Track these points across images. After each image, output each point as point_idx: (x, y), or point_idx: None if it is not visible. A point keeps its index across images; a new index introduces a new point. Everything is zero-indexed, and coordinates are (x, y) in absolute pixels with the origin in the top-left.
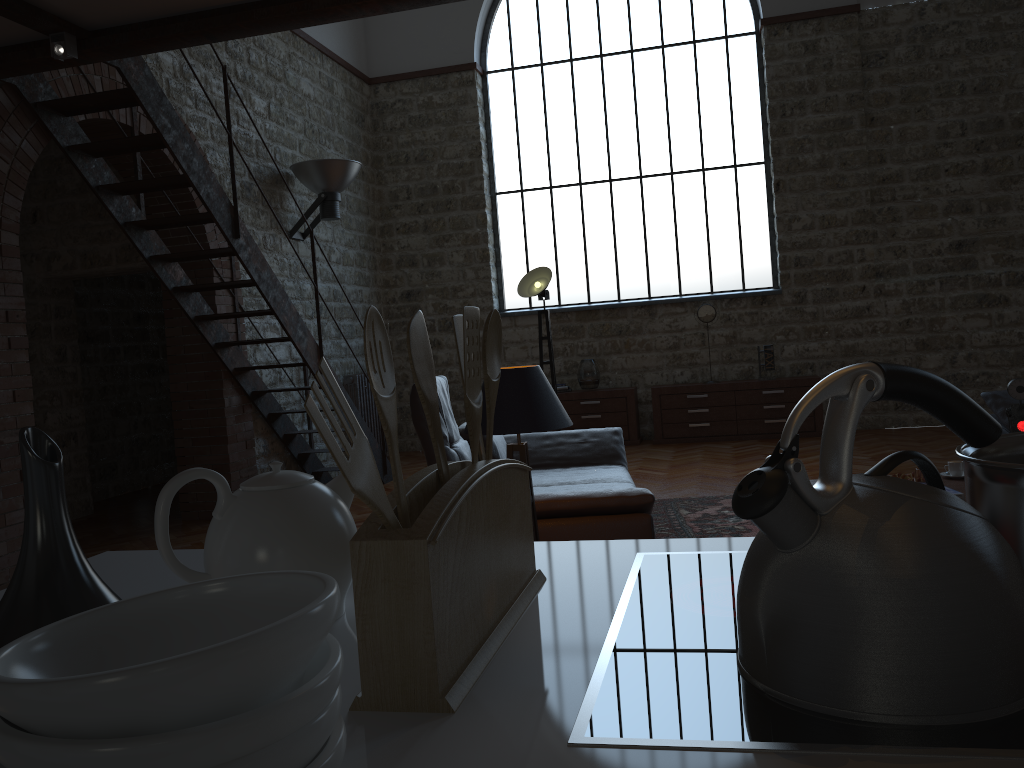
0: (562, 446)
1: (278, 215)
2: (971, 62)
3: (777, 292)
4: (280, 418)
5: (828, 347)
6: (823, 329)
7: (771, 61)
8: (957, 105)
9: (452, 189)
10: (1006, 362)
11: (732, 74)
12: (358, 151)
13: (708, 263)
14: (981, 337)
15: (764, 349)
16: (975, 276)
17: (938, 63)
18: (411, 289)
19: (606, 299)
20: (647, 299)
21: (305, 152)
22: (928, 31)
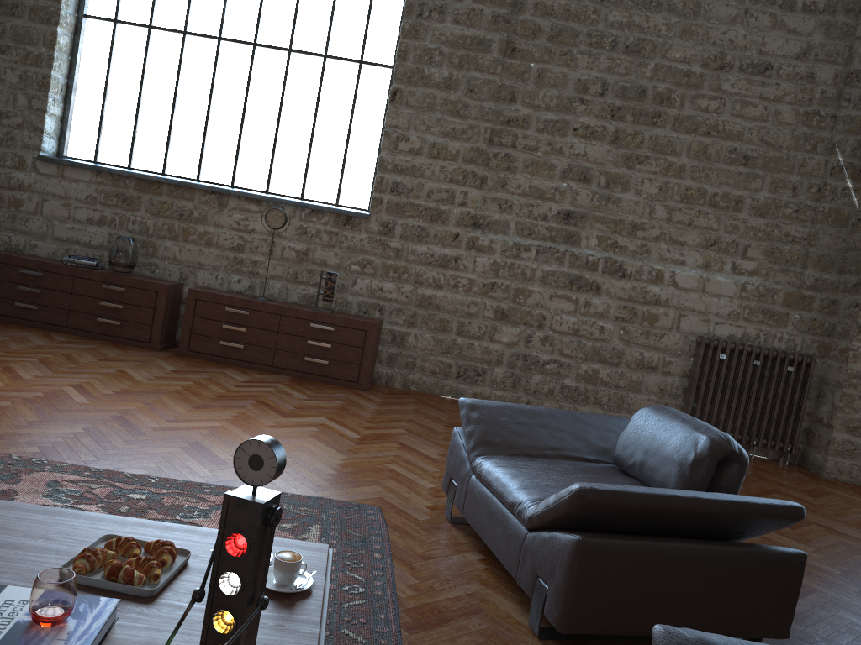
0: None
1: None
2: (631, 16)
3: (364, 216)
4: None
5: (404, 292)
6: (403, 270)
7: None
8: (604, 60)
9: None
10: (581, 355)
11: None
12: None
13: (306, 164)
14: (563, 321)
15: (327, 276)
16: (574, 254)
17: (597, 7)
18: None
19: (184, 175)
20: (226, 187)
21: None
22: None
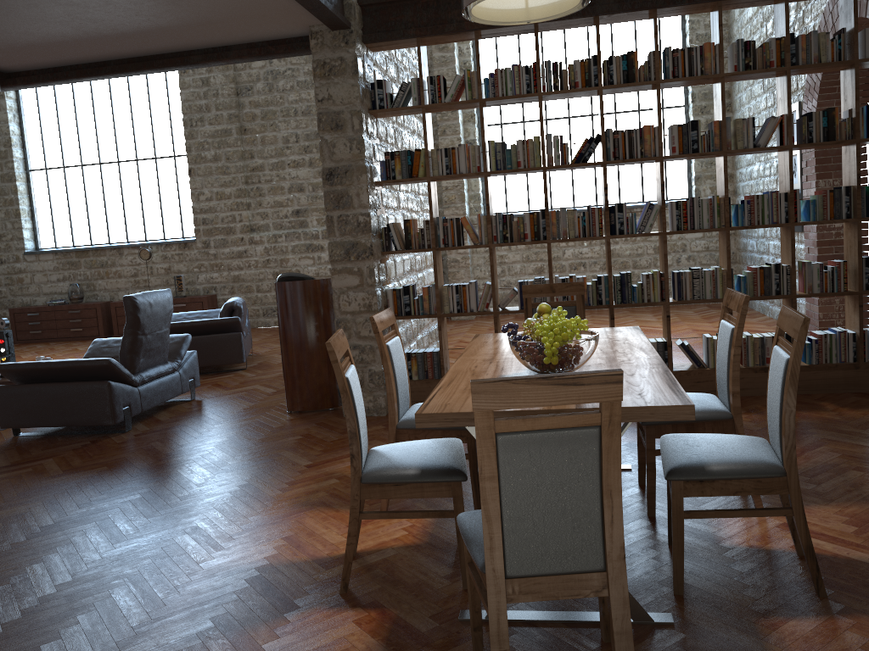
0: None
1: None
2: (300, 95)
3: (192, 241)
4: None
5: (224, 276)
6: (220, 265)
7: (183, 90)
8: (293, 122)
9: None
10: None
11: (170, 95)
12: None
13: (162, 220)
14: (309, 271)
15: (176, 278)
16: (304, 232)
17: (281, 95)
18: None
19: (102, 242)
20: (123, 243)
21: None
22: (275, 74)
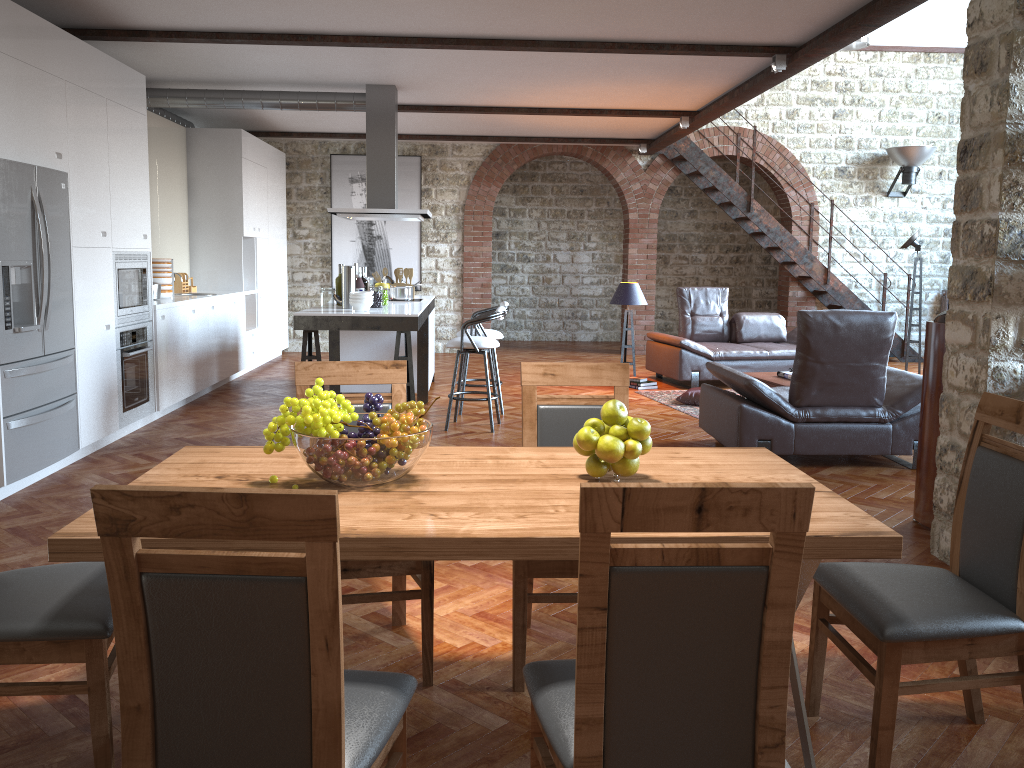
0: None
1: (875, 183)
2: None
3: None
4: (842, 308)
5: None
6: None
7: None
8: None
9: None
10: None
11: None
12: None
13: None
14: None
15: None
16: None
17: None
18: None
19: None
20: None
21: (923, 135)
22: None
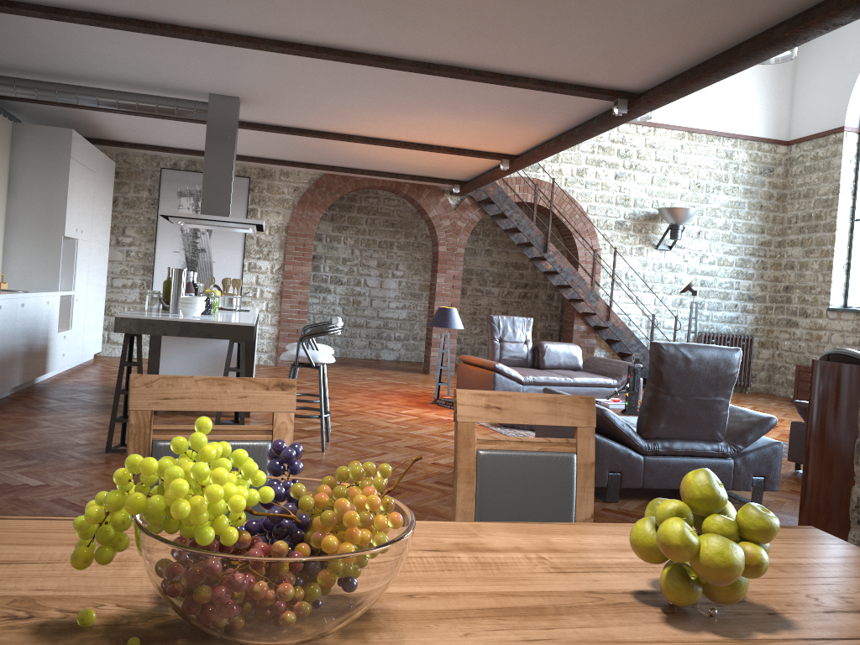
0: (608, 366)
1: (647, 236)
2: None
3: None
4: (617, 343)
5: None
6: None
7: None
8: None
9: (819, 217)
10: None
11: None
12: (758, 192)
13: None
14: None
15: None
16: None
17: None
18: (788, 284)
19: None
20: None
21: (686, 199)
22: None
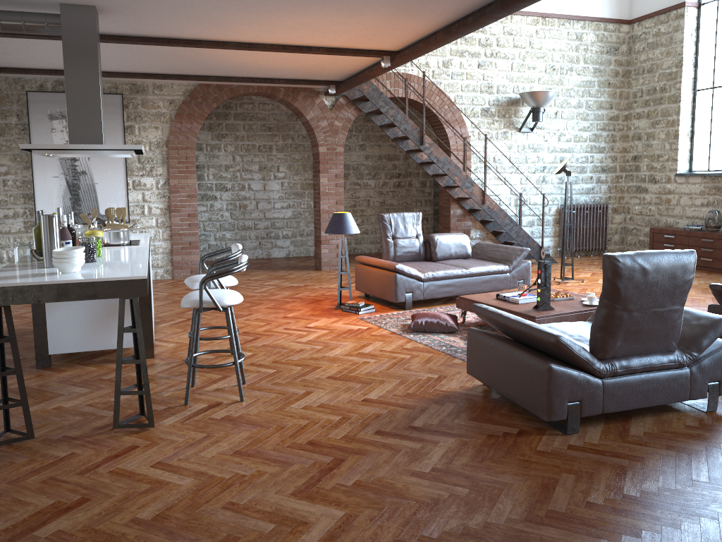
0: (497, 252)
1: (510, 121)
2: None
3: None
4: (491, 222)
5: None
6: None
7: None
8: None
9: (663, 90)
10: None
11: None
12: (606, 70)
13: None
14: None
15: None
16: None
17: None
18: (636, 154)
19: None
20: None
21: (543, 82)
22: None
